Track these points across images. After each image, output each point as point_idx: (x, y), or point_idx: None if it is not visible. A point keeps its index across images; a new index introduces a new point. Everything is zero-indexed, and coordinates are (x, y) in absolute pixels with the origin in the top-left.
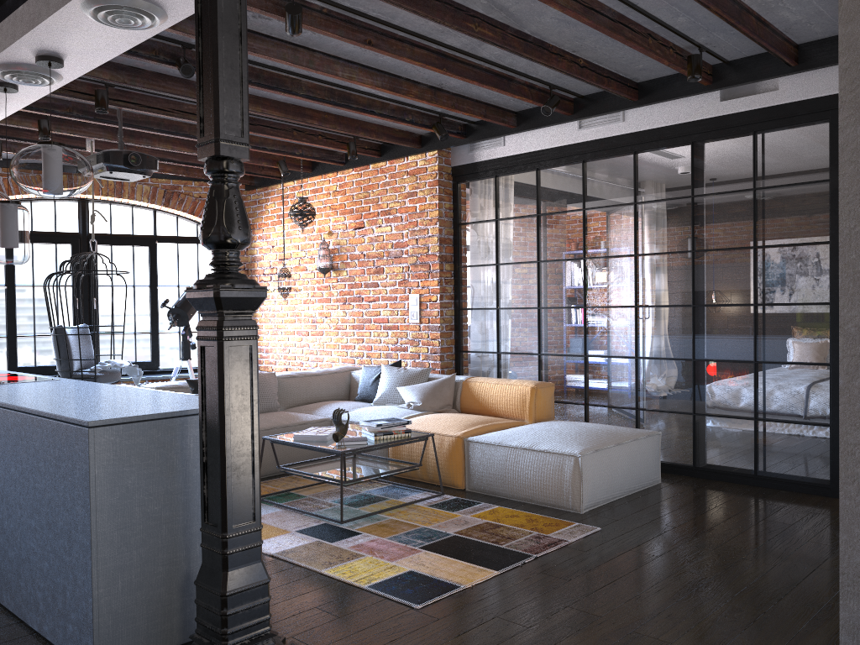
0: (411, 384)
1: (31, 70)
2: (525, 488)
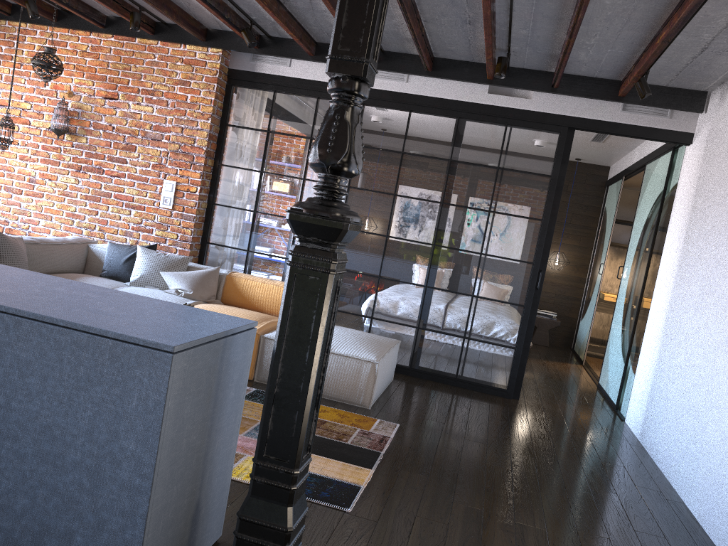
0: (173, 270)
1: None
2: None
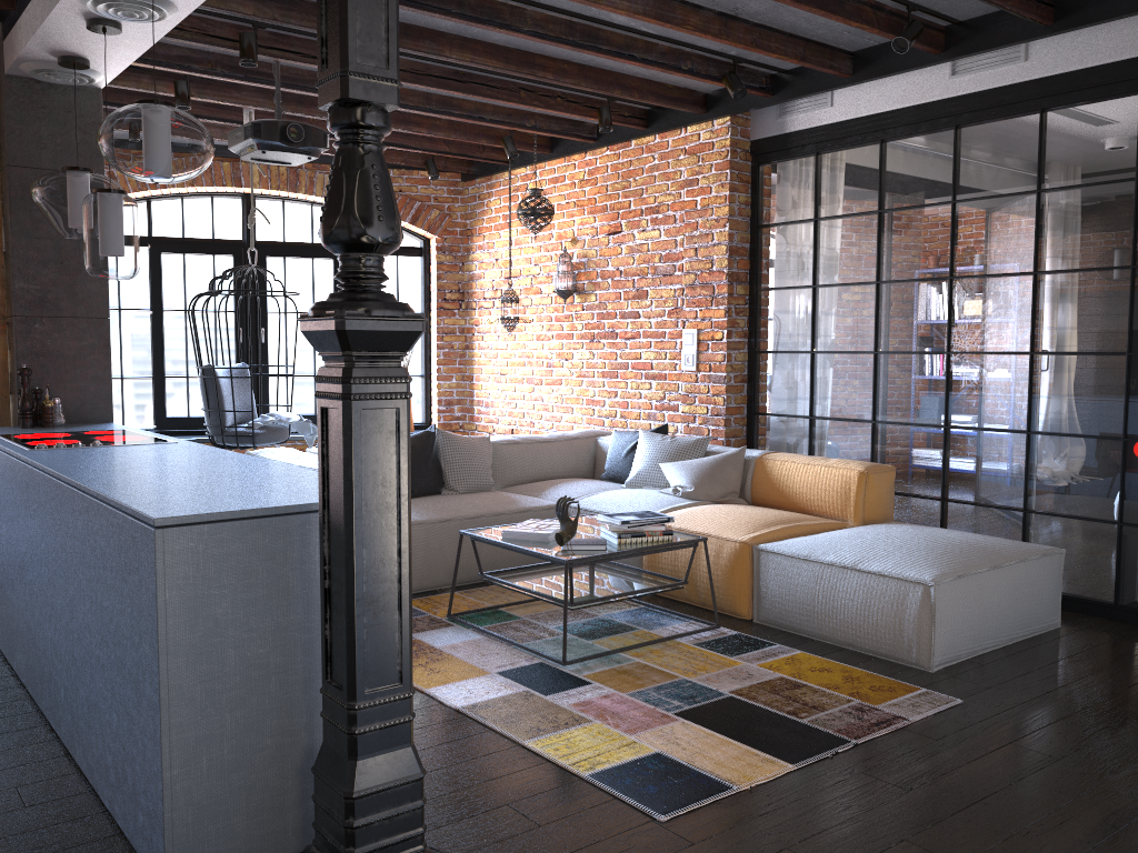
0: (681, 459)
1: None
2: (843, 626)
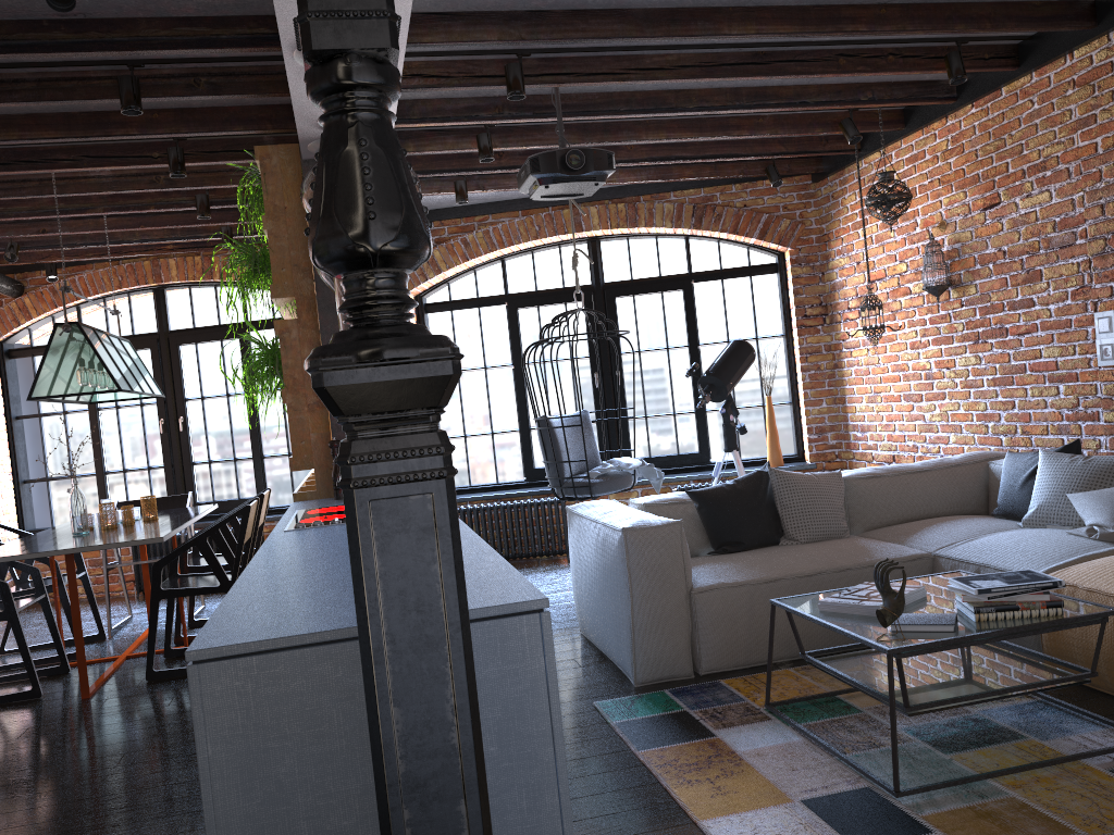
0: (1099, 487)
1: None
2: None
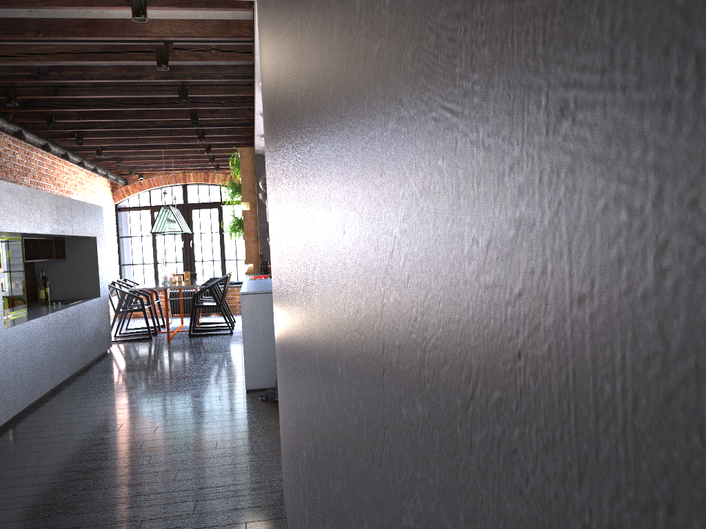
0: None
1: None
2: None
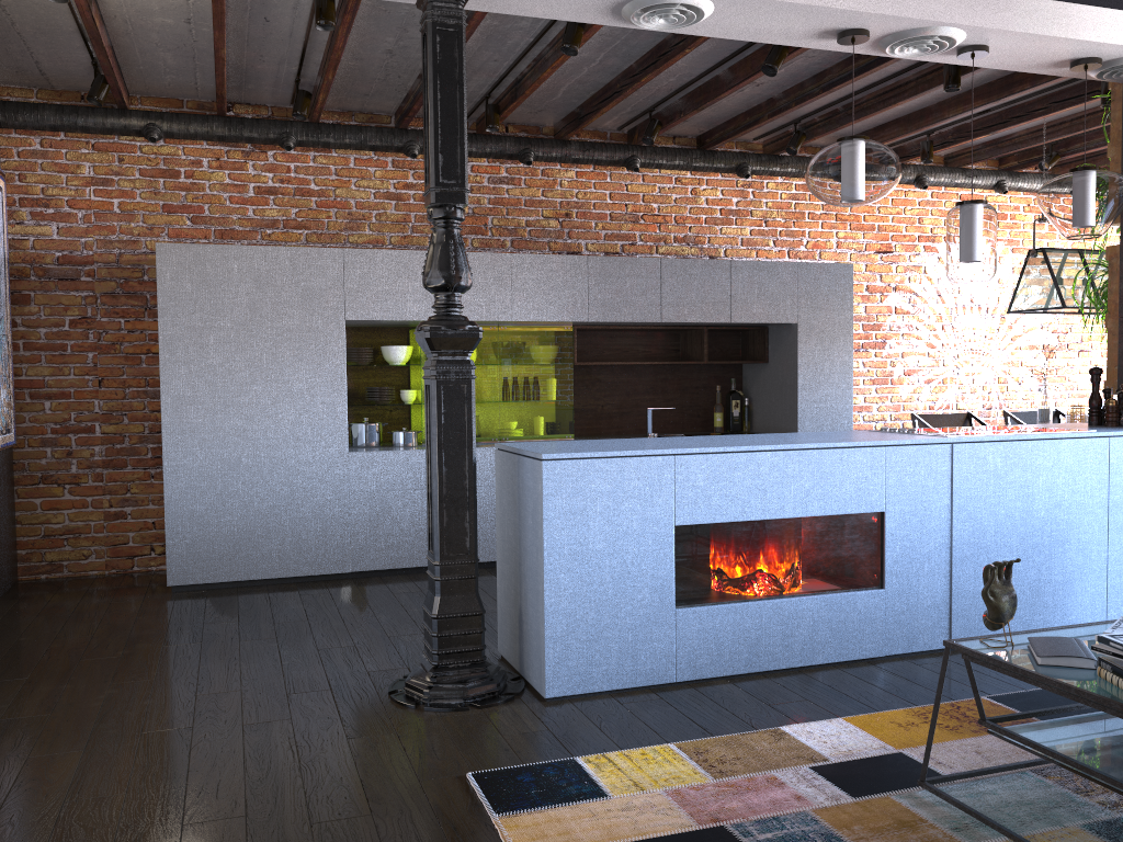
0: None
1: (886, 44)
2: None
